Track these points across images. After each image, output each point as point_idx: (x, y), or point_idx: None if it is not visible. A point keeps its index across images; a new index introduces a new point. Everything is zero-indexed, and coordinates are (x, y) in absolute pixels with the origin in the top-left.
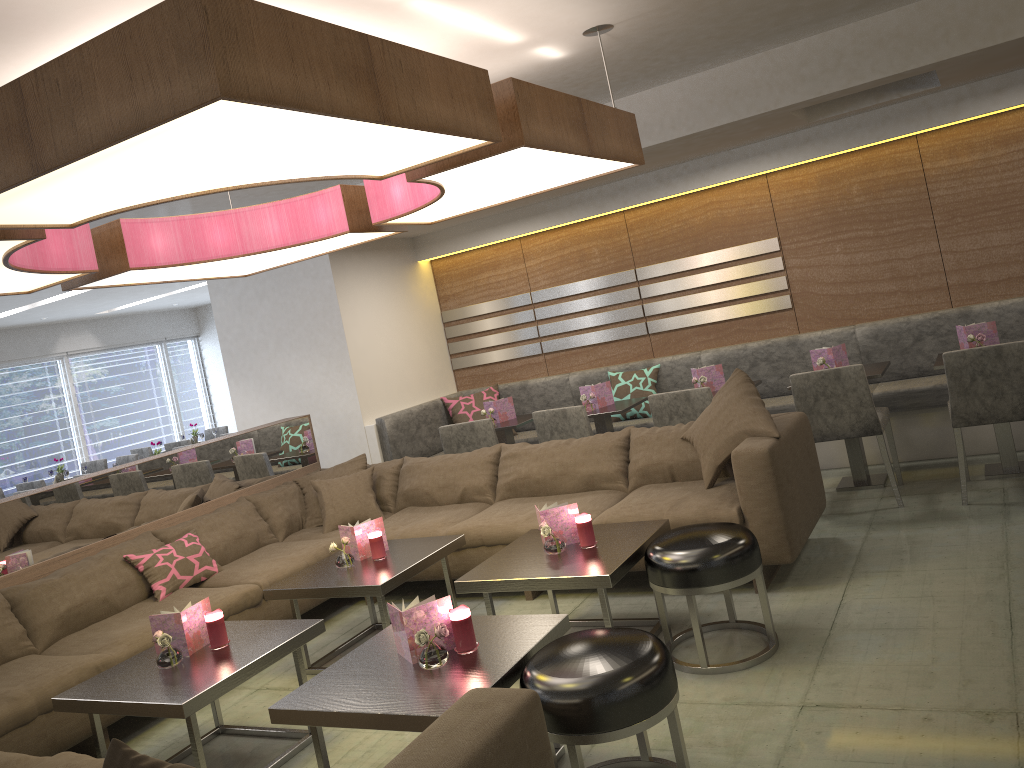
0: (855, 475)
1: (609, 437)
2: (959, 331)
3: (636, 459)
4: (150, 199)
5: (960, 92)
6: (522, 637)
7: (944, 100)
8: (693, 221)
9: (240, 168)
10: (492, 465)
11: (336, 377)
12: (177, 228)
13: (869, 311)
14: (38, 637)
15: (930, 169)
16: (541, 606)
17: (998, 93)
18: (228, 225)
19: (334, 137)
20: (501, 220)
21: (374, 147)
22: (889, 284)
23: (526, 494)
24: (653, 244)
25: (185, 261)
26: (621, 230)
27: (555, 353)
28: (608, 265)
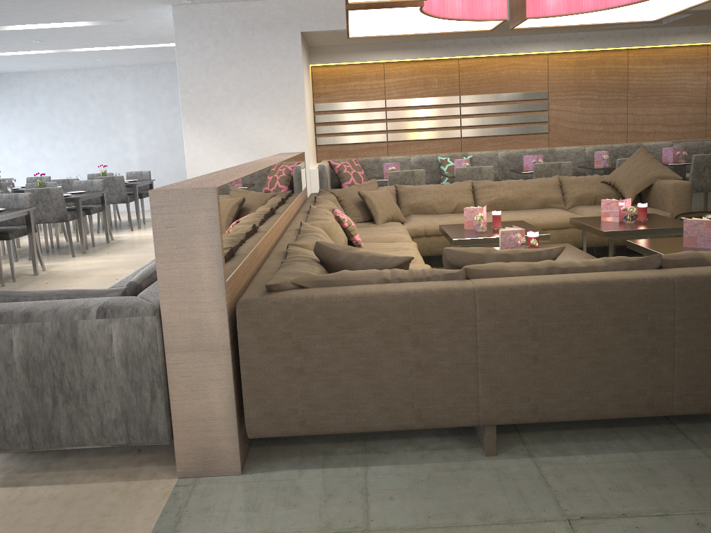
0: None
1: (550, 179)
2: (665, 150)
3: (573, 191)
4: None
5: (660, 31)
6: None
7: (652, 33)
8: (501, 73)
9: None
10: (471, 192)
11: (291, 132)
12: None
13: (587, 140)
14: None
15: (631, 69)
16: None
17: (676, 36)
18: None
19: None
20: (381, 47)
21: None
22: (599, 126)
23: (501, 209)
24: (474, 82)
25: (425, 11)
26: (455, 70)
27: (395, 142)
28: (442, 91)
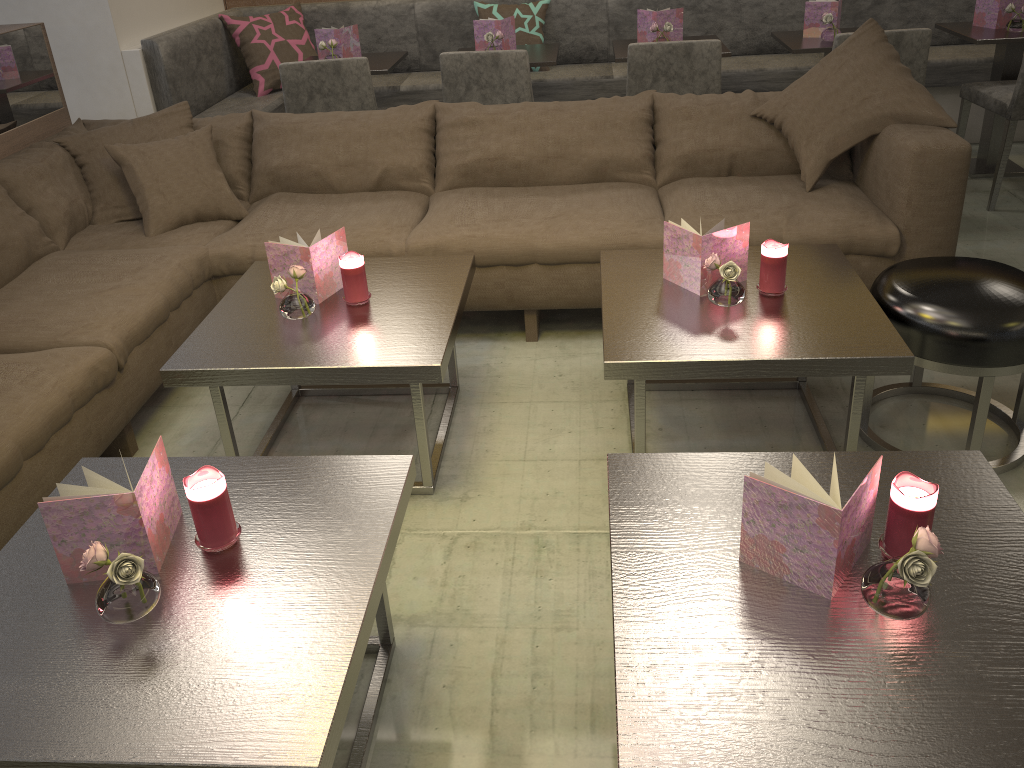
0: None
1: (626, 105)
2: None
3: (678, 141)
4: None
5: None
6: (979, 515)
7: None
8: None
9: None
10: (426, 135)
11: None
12: None
13: None
14: None
15: None
16: (563, 353)
17: None
18: None
19: None
20: None
21: None
22: None
23: (492, 183)
24: None
25: None
26: None
27: None
28: None
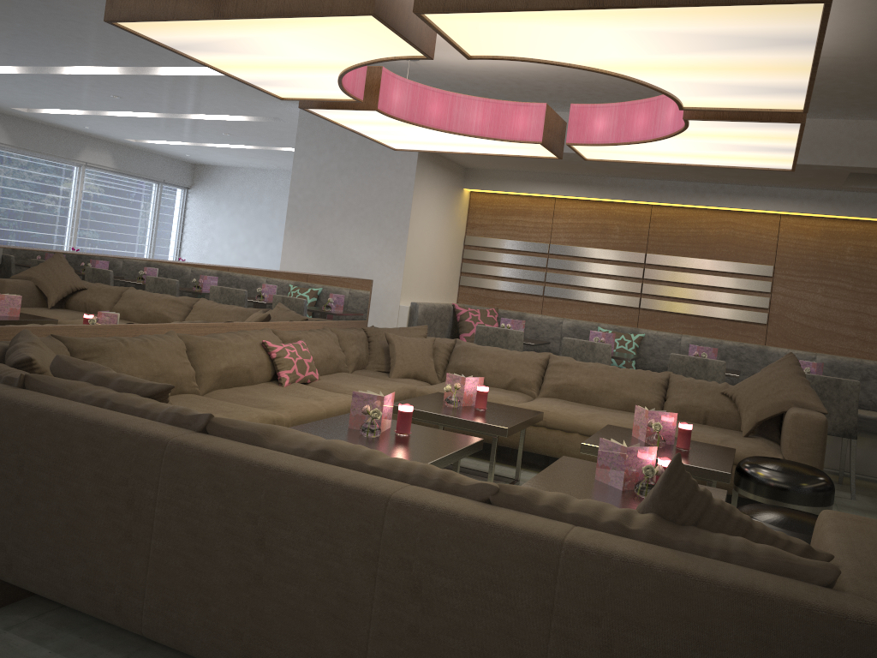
0: None
1: (652, 374)
2: None
3: (676, 398)
4: (556, 59)
5: None
6: None
7: None
8: (708, 231)
9: (659, 60)
10: (541, 367)
11: (388, 258)
12: (410, 91)
13: (828, 346)
14: (202, 382)
15: None
16: None
17: None
18: (444, 103)
19: (759, 63)
20: (549, 179)
21: (748, 82)
22: (851, 330)
23: (569, 398)
24: (668, 239)
25: (407, 119)
26: (645, 219)
27: (553, 299)
28: (624, 243)
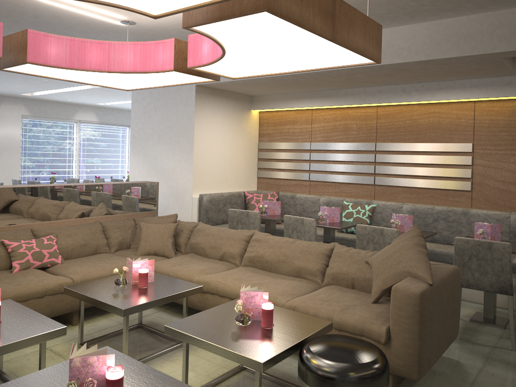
0: (485, 314)
1: (320, 246)
2: None
3: (332, 266)
4: None
5: None
6: None
7: None
8: (419, 121)
9: None
10: (245, 242)
11: (184, 164)
12: (68, 44)
13: None
14: None
15: None
16: None
17: None
18: (102, 50)
19: None
20: (303, 96)
21: None
22: None
23: (259, 267)
24: (390, 130)
25: (68, 66)
26: (373, 117)
27: (316, 182)
28: (360, 137)
